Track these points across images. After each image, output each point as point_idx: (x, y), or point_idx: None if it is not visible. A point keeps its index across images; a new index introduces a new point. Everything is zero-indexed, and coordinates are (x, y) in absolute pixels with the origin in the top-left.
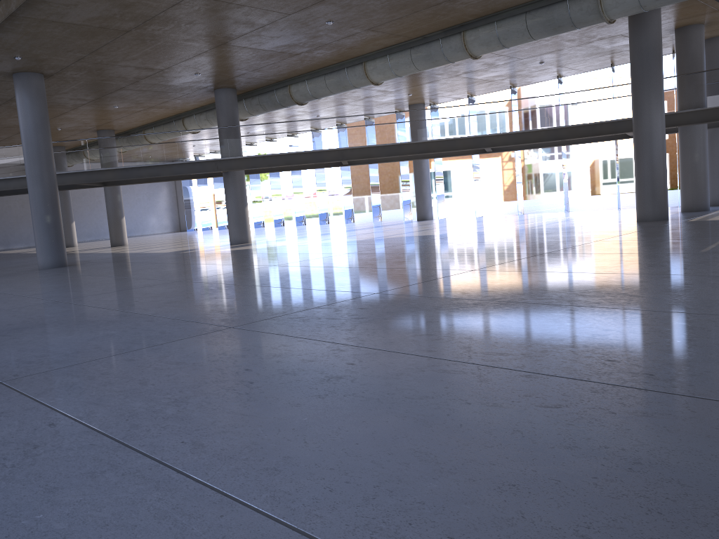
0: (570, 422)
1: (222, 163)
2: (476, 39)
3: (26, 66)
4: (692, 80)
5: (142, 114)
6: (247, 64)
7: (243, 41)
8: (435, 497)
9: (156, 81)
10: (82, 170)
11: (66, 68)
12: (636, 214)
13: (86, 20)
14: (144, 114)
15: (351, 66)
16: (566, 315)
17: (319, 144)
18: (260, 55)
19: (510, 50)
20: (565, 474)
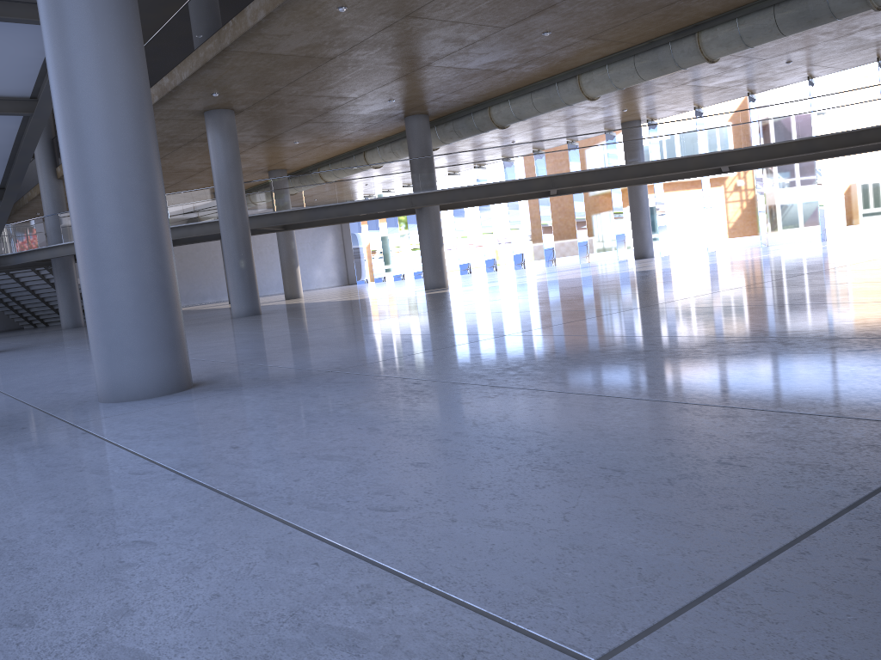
0: (877, 356)
1: (417, 198)
2: (713, 40)
3: (220, 102)
4: None
5: (321, 149)
6: (447, 86)
7: (449, 61)
8: (779, 387)
9: (346, 111)
10: (267, 212)
11: (258, 102)
12: None
13: (293, 50)
14: (323, 149)
15: (562, 80)
16: (852, 308)
17: (526, 172)
18: (463, 74)
19: (750, 50)
20: (880, 374)
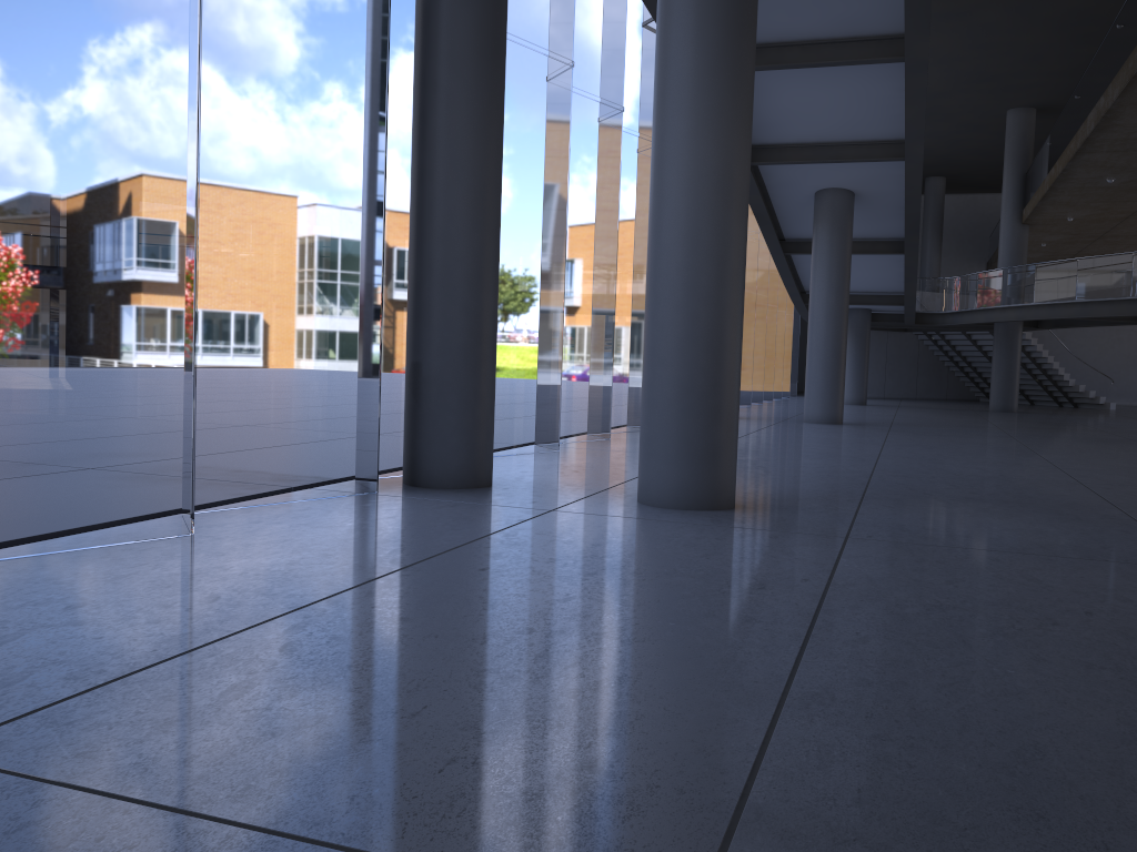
0: None
1: None
2: None
3: None
4: None
5: None
6: None
7: None
8: (935, 772)
9: None
10: None
11: None
12: None
13: None
14: None
15: None
16: None
17: None
18: None
19: None
20: None
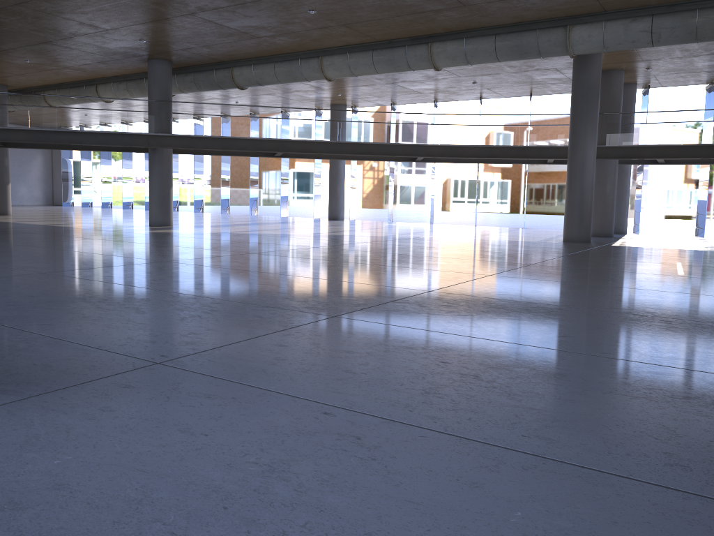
0: None
1: (155, 139)
2: (443, 52)
3: None
4: (613, 119)
5: (52, 73)
6: (201, 39)
7: (214, 15)
8: None
9: (92, 41)
10: None
11: None
12: (563, 234)
13: None
14: (54, 73)
15: (305, 58)
16: (670, 325)
17: (261, 132)
18: (221, 31)
19: (455, 67)
20: None
